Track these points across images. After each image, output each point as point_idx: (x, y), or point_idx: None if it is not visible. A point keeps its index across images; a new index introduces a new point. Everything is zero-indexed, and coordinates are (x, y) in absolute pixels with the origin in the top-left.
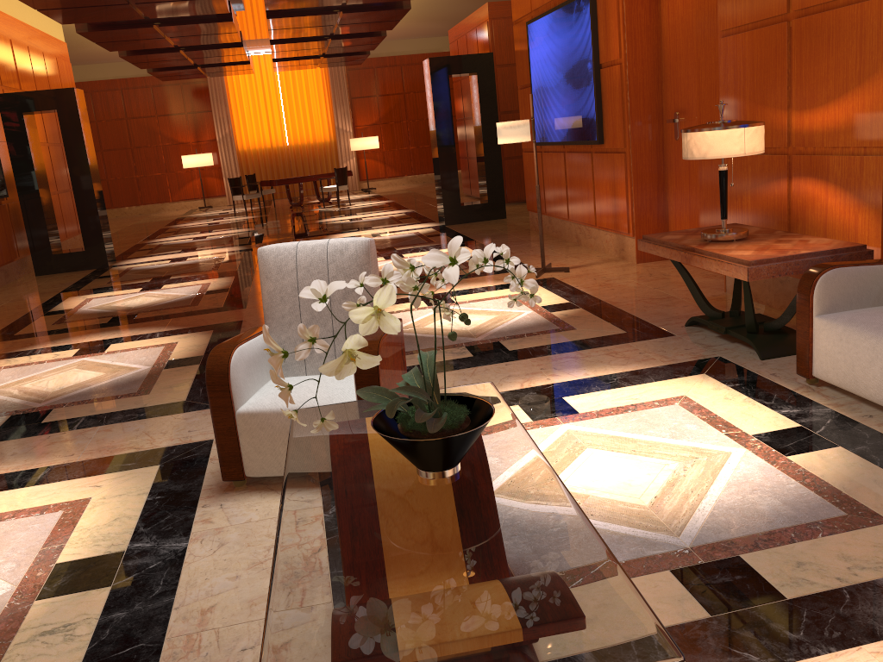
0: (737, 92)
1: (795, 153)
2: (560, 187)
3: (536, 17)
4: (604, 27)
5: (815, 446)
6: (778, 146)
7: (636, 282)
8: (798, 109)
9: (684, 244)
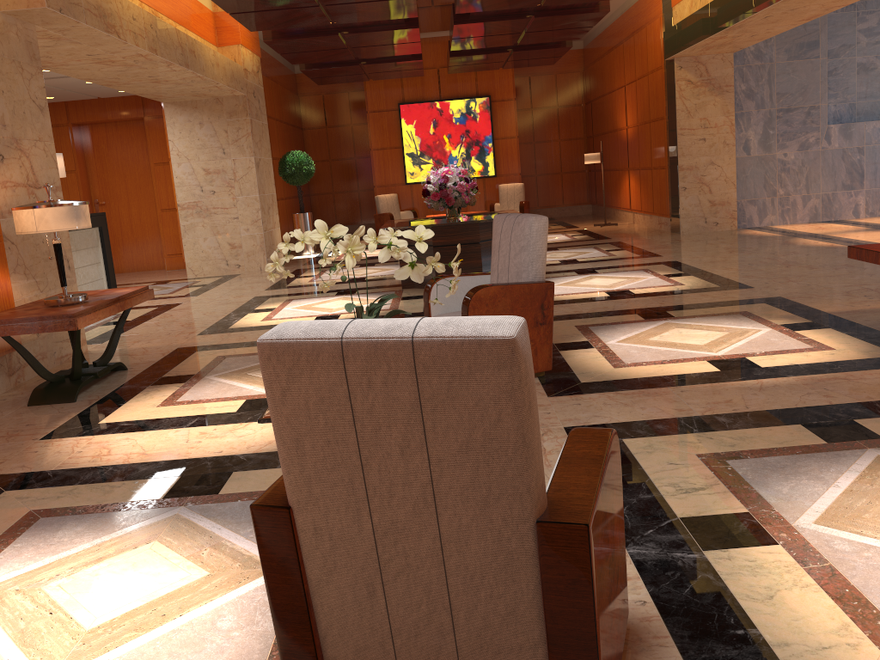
0: None
1: None
2: None
3: None
4: None
5: None
6: None
7: None
8: None
9: None
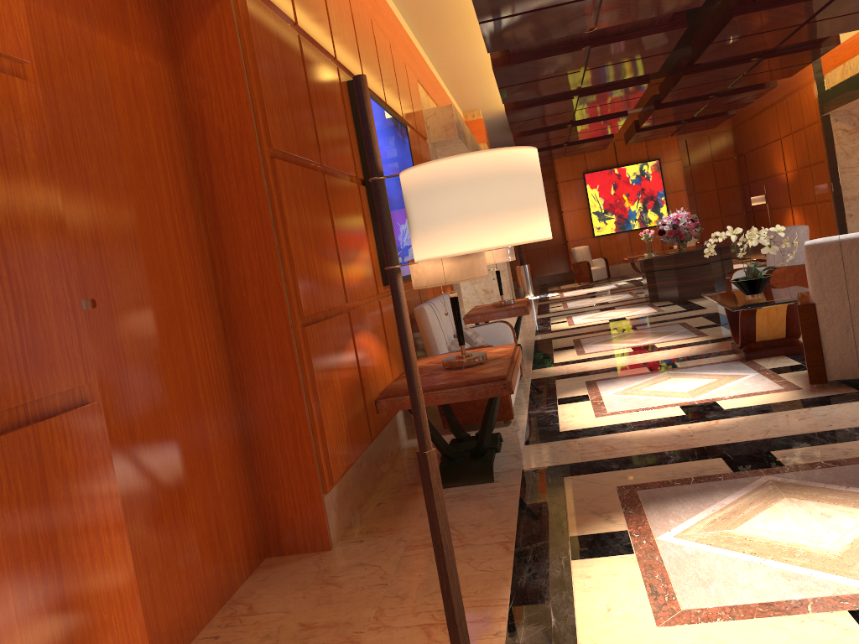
0: (304, 239)
1: (346, 310)
2: None
3: None
4: None
5: (567, 398)
6: (341, 303)
7: (369, 623)
8: (344, 264)
9: (508, 359)
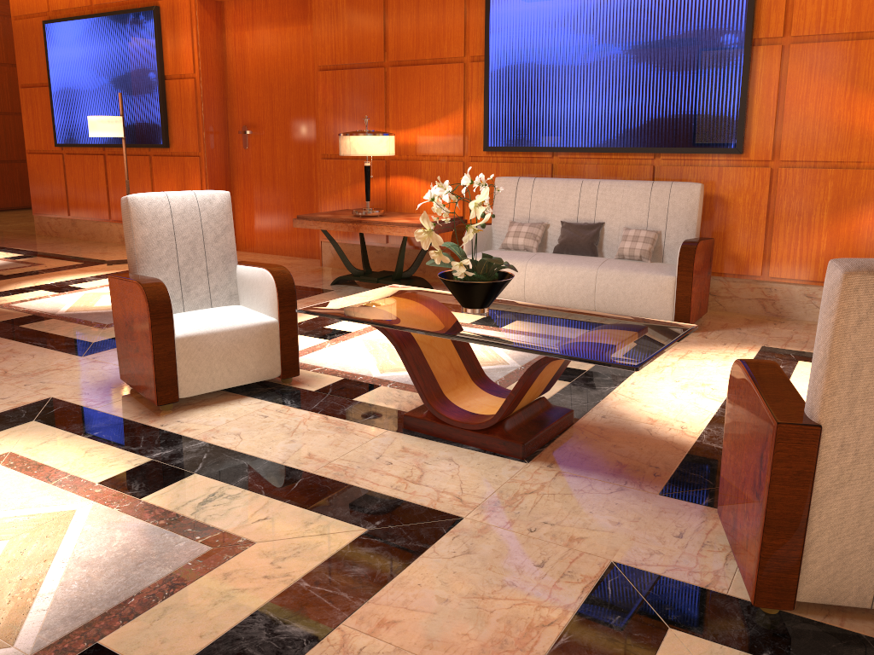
0: (337, 113)
1: (391, 159)
2: (96, 189)
3: (63, 19)
4: (173, 43)
5: None
6: None
7: None
8: (395, 129)
9: (348, 218)
